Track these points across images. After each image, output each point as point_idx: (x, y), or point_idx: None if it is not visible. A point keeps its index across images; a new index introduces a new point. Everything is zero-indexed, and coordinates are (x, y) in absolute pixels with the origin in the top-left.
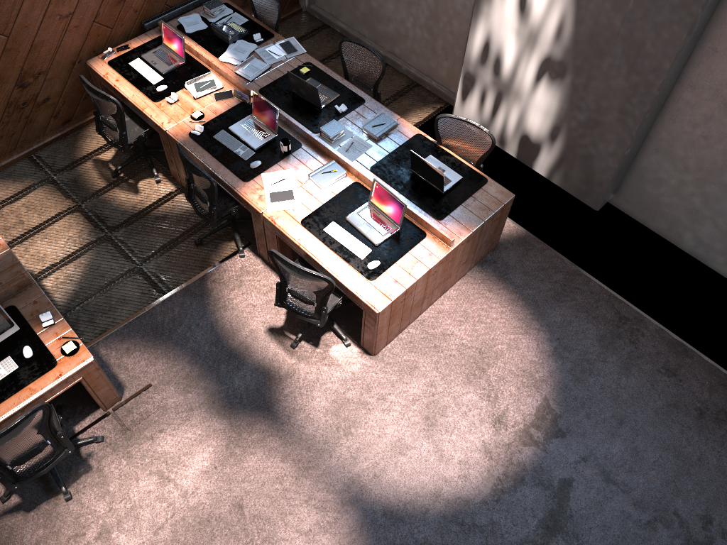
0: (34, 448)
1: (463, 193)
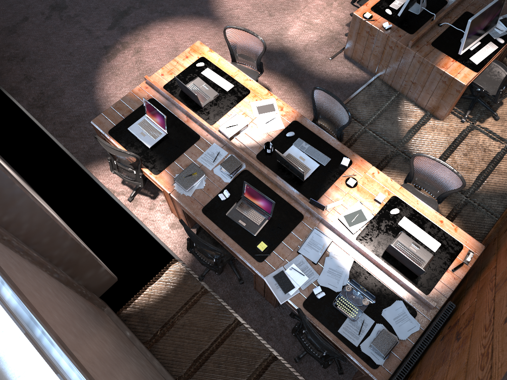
0: None
1: (129, 119)
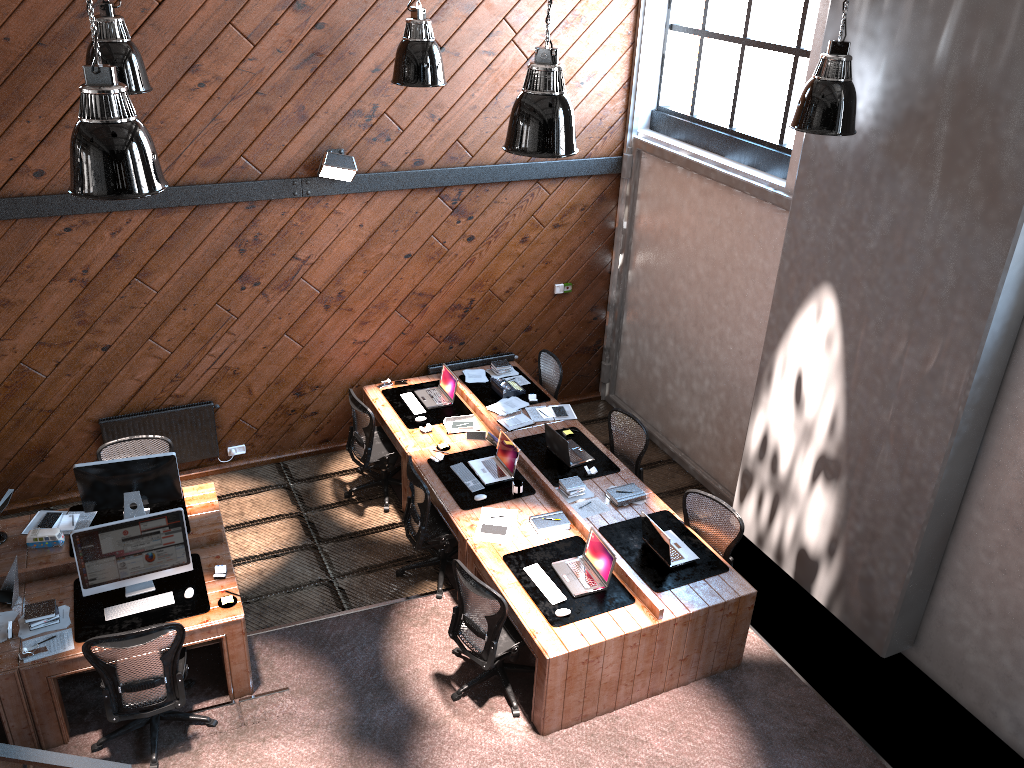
0: (150, 678)
1: (695, 574)
